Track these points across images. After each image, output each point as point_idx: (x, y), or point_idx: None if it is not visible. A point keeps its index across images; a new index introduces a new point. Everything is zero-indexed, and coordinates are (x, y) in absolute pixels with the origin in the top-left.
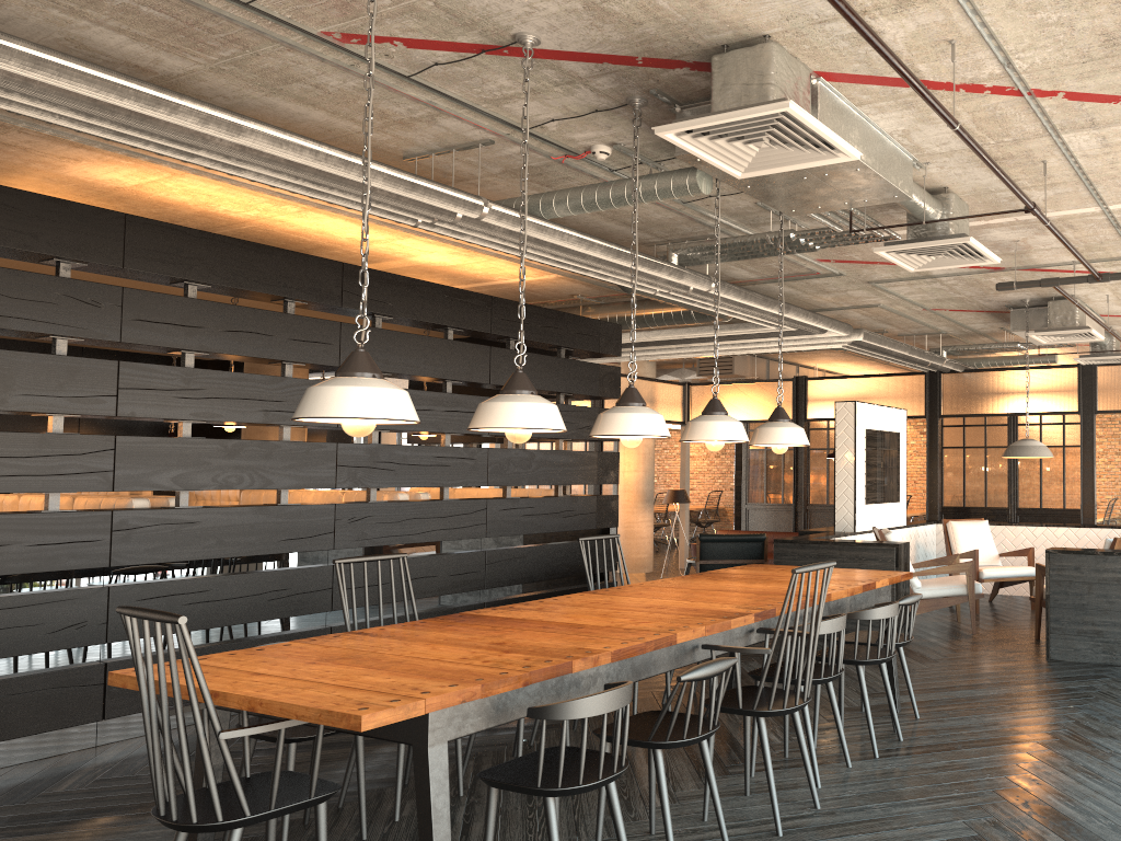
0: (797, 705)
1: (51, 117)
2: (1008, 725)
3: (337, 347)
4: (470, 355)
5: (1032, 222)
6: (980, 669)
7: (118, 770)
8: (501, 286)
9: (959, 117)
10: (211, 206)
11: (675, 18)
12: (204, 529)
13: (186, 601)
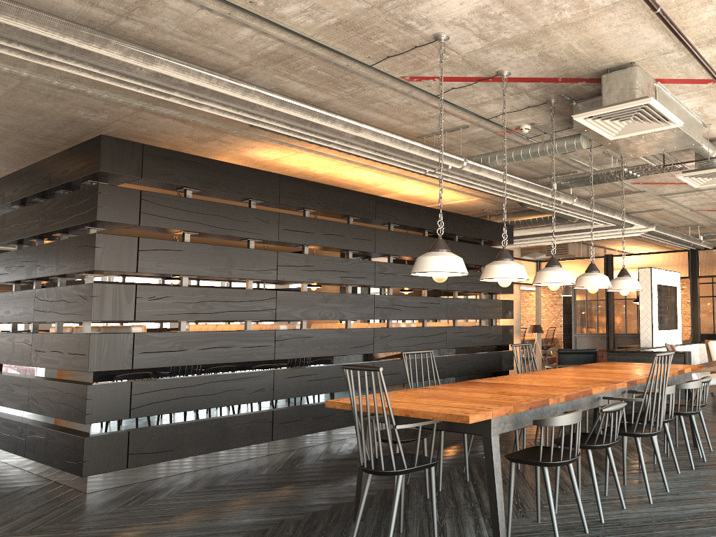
0: (657, 431)
1: (273, 128)
2: None
3: (374, 242)
4: None
5: None
6: None
7: (286, 465)
8: (445, 206)
9: None
10: (308, 168)
11: (585, 57)
12: (314, 340)
13: (307, 379)
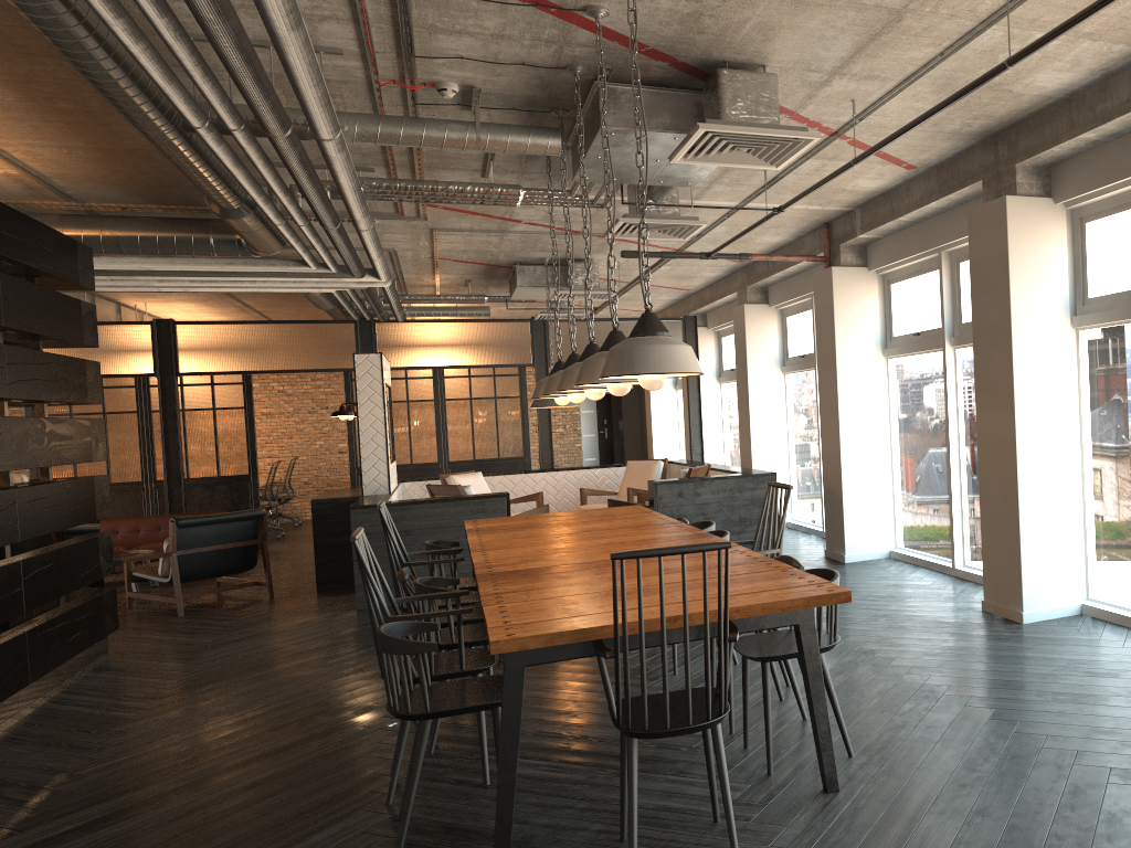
0: None
1: None
2: None
3: None
4: None
5: None
6: None
7: None
8: None
9: None
10: None
11: (733, 39)
12: None
13: None
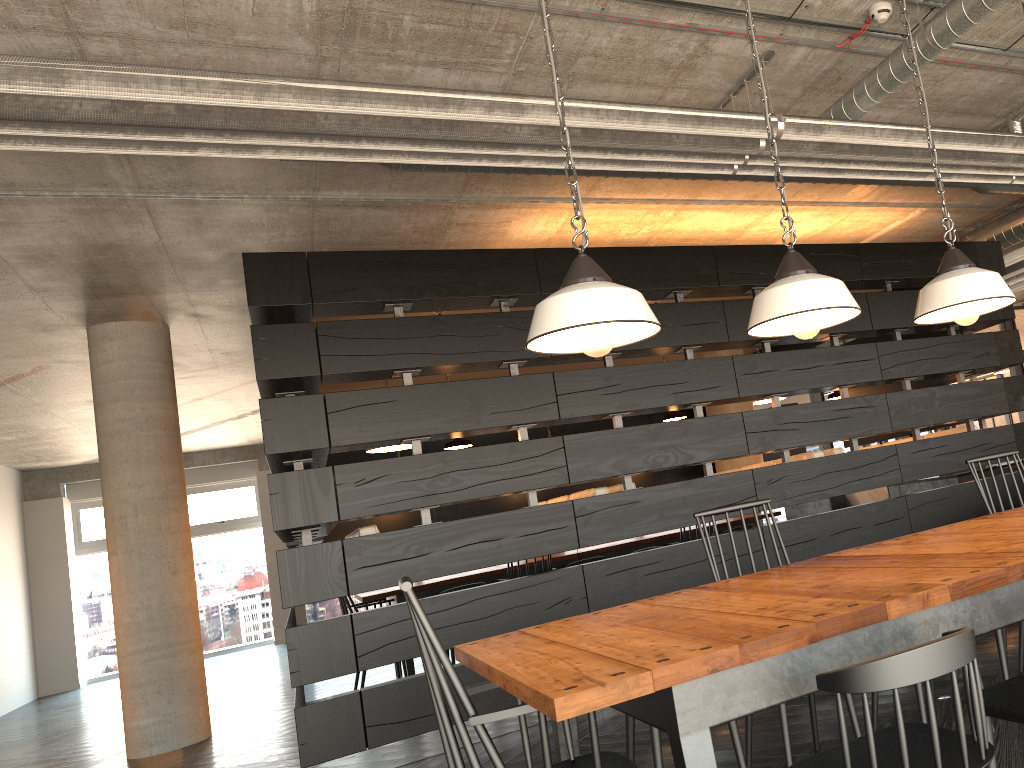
0: None
1: (403, 158)
2: None
3: (723, 324)
4: None
5: None
6: None
7: (603, 728)
8: (877, 241)
9: None
10: (615, 233)
11: None
12: (645, 507)
13: (644, 572)
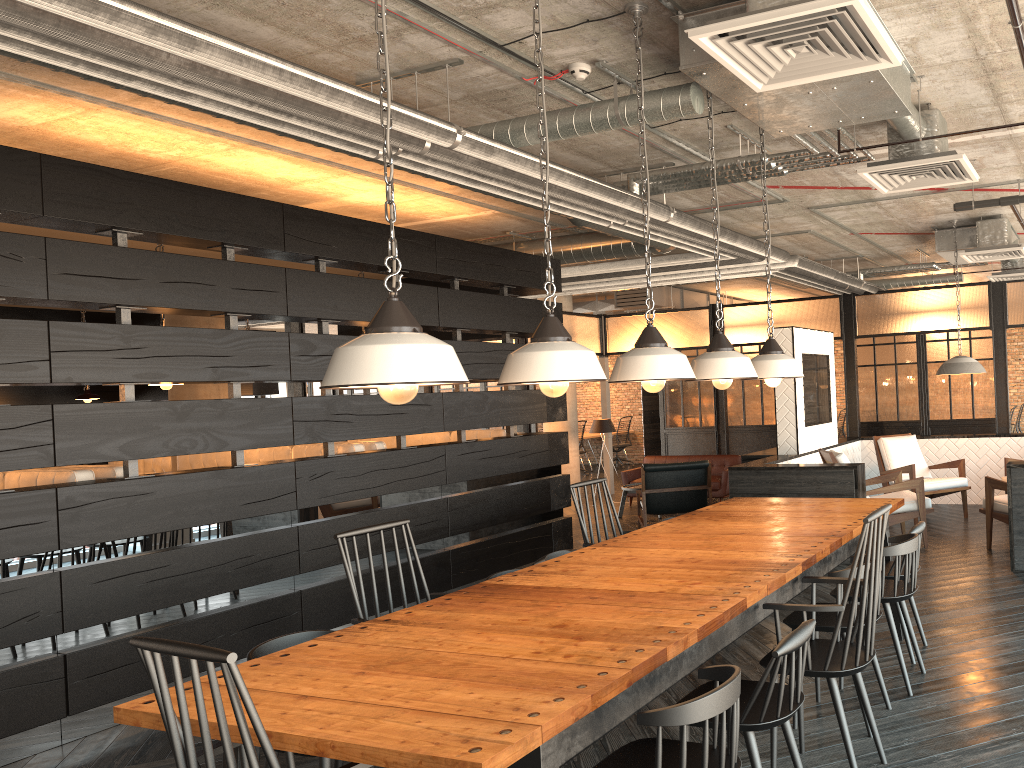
0: (868, 661)
1: None
2: (1020, 647)
3: (284, 295)
4: (418, 297)
5: (998, 140)
6: (954, 585)
7: None
8: (433, 225)
9: (977, 22)
10: (129, 146)
11: None
12: (159, 500)
13: (147, 579)
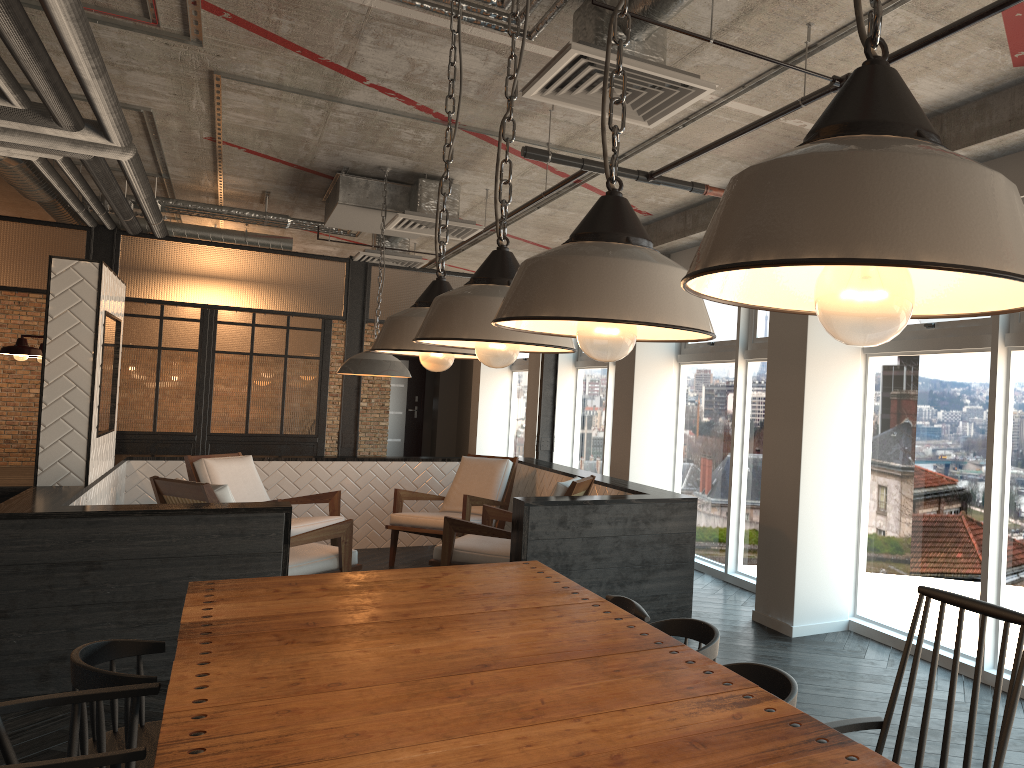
0: None
1: None
2: None
3: None
4: None
5: None
6: None
7: None
8: None
9: None
10: None
11: None
12: None
13: None
